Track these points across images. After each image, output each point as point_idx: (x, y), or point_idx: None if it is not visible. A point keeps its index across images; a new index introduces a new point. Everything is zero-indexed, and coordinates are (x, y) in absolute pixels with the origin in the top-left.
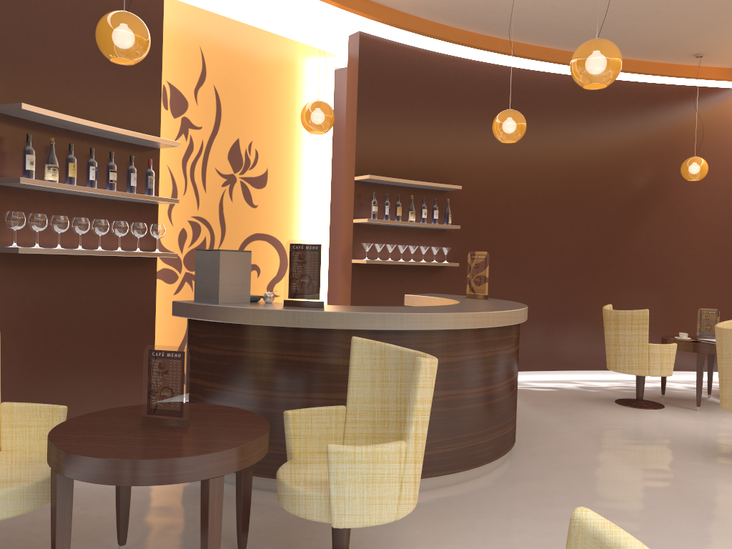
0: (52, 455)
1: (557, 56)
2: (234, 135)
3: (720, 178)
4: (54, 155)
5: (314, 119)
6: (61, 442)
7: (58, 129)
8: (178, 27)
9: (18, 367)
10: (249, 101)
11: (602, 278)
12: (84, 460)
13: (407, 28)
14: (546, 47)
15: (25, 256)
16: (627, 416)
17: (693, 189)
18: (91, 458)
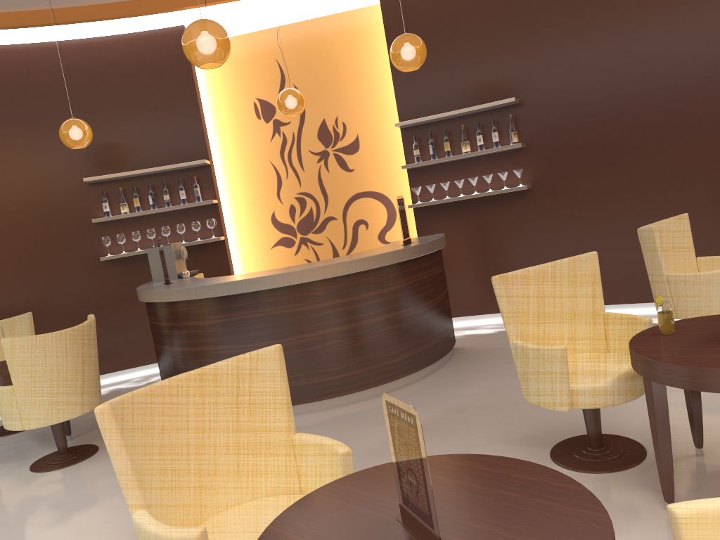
0: None
1: None
2: (319, 117)
3: None
4: (122, 197)
5: (279, 109)
6: None
7: (132, 178)
8: (255, 53)
9: (138, 320)
10: (328, 83)
11: None
12: None
13: None
14: None
15: (127, 257)
16: None
17: None
18: None
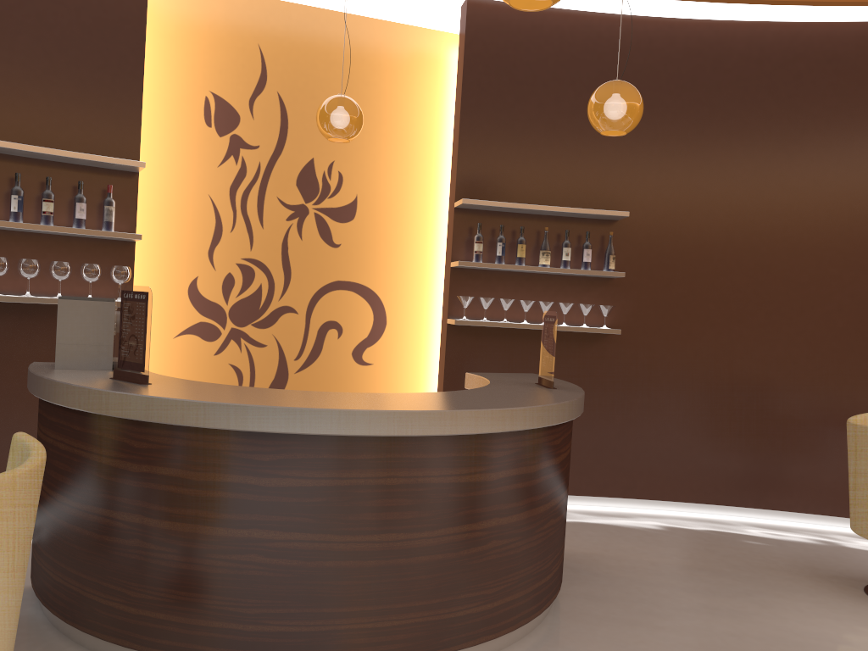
0: None
1: None
2: (306, 154)
3: None
4: None
5: (324, 122)
6: None
7: None
8: (228, 24)
9: None
10: None
11: None
12: None
13: None
14: None
15: None
16: (846, 620)
17: None
18: None
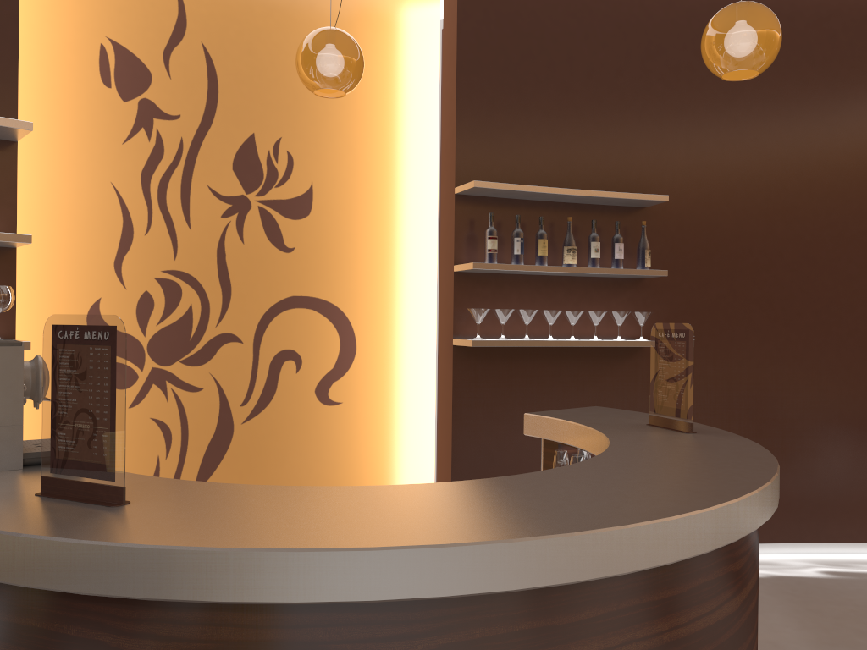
0: None
1: None
2: (244, 128)
3: None
4: None
5: (313, 64)
6: None
7: None
8: None
9: None
10: (274, 68)
11: None
12: None
13: None
14: None
15: None
16: None
17: None
18: None
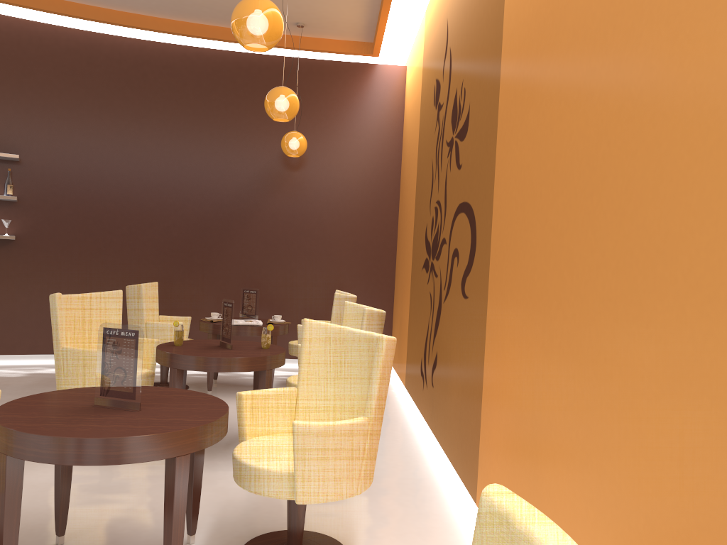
0: None
1: (150, 23)
2: None
3: (354, 157)
4: None
5: None
6: None
7: None
8: None
9: None
10: None
11: (219, 259)
12: None
13: None
14: (136, 13)
15: None
16: None
17: (323, 168)
18: None
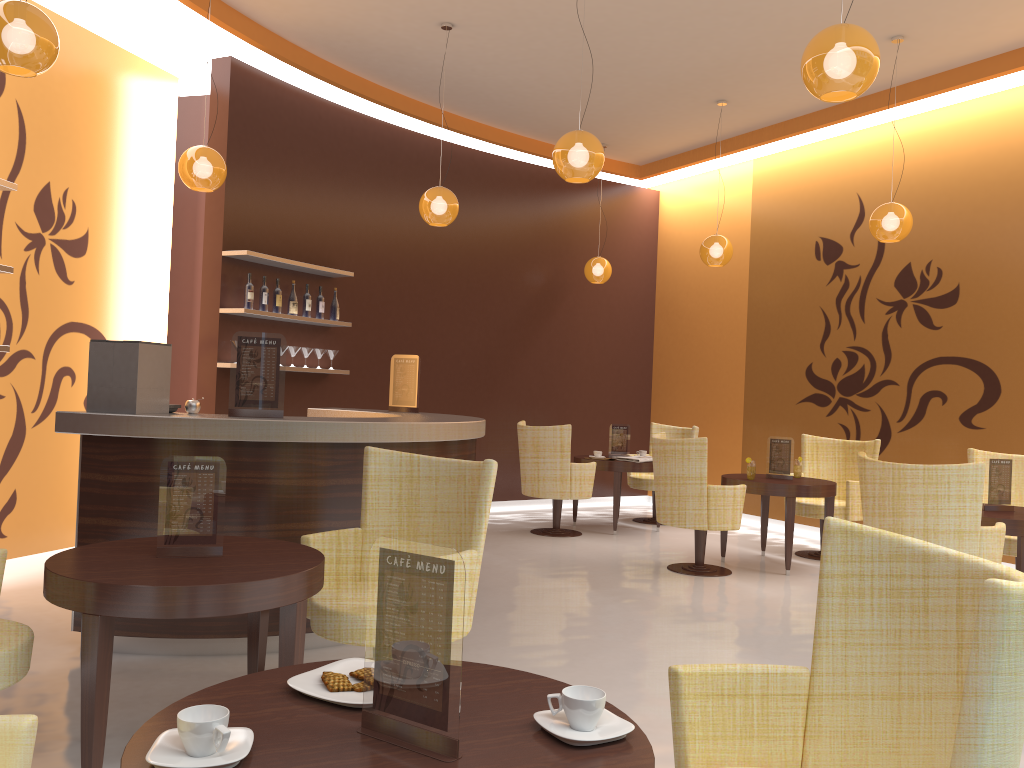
0: (88, 595)
1: (459, 124)
2: (43, 176)
3: (617, 282)
4: None
5: (202, 172)
6: (94, 578)
7: None
8: None
9: None
10: (66, 129)
11: (502, 391)
12: (155, 591)
13: (294, 63)
14: (448, 112)
15: None
16: (552, 545)
17: (591, 292)
18: (167, 588)
